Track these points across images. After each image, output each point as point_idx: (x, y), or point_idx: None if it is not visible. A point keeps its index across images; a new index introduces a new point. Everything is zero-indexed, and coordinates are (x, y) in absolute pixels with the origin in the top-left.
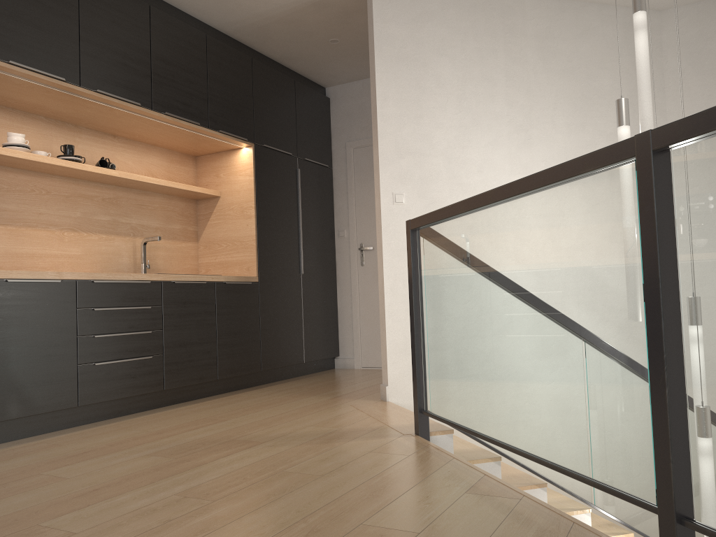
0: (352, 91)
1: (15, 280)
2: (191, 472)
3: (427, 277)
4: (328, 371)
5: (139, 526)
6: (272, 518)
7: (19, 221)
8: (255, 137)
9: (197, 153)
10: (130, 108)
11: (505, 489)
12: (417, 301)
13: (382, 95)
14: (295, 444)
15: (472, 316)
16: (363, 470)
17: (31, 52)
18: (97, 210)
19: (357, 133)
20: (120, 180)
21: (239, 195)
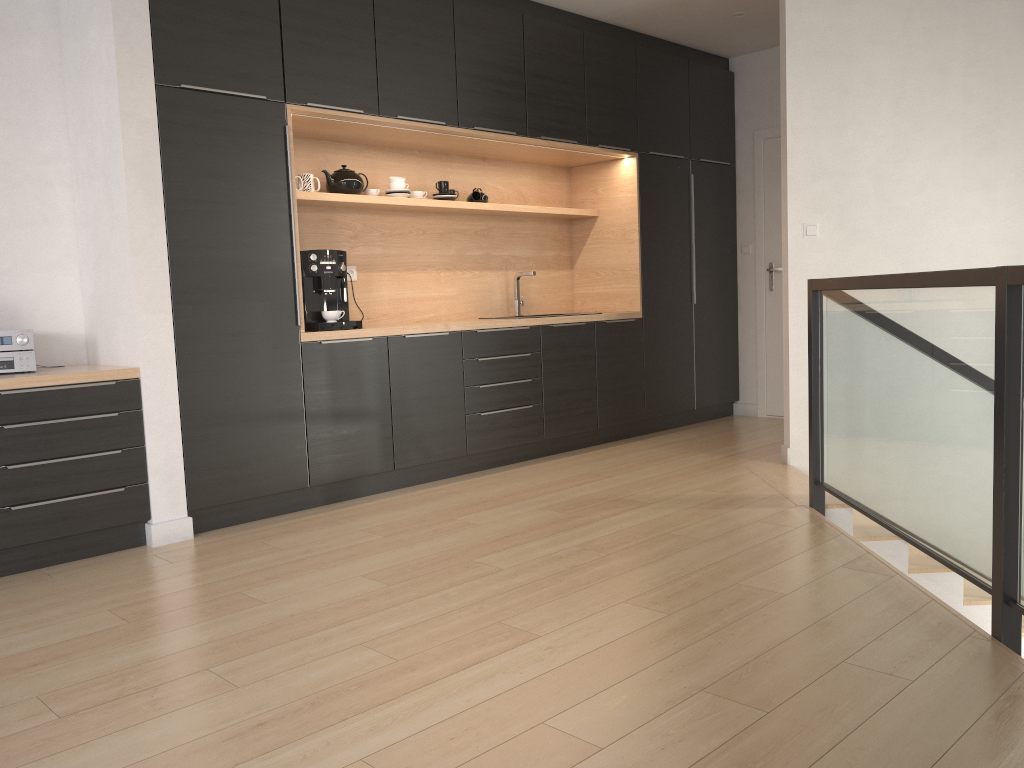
0: (764, 62)
1: (411, 336)
2: (585, 527)
3: (827, 345)
4: (724, 419)
5: (551, 568)
6: (660, 572)
7: (400, 265)
8: (639, 144)
9: (571, 165)
10: (505, 139)
11: (881, 567)
12: (817, 368)
13: (794, 104)
14: (681, 507)
15: (866, 396)
16: (747, 538)
17: (415, 102)
18: (470, 245)
19: (769, 118)
20: (493, 212)
21: (620, 215)
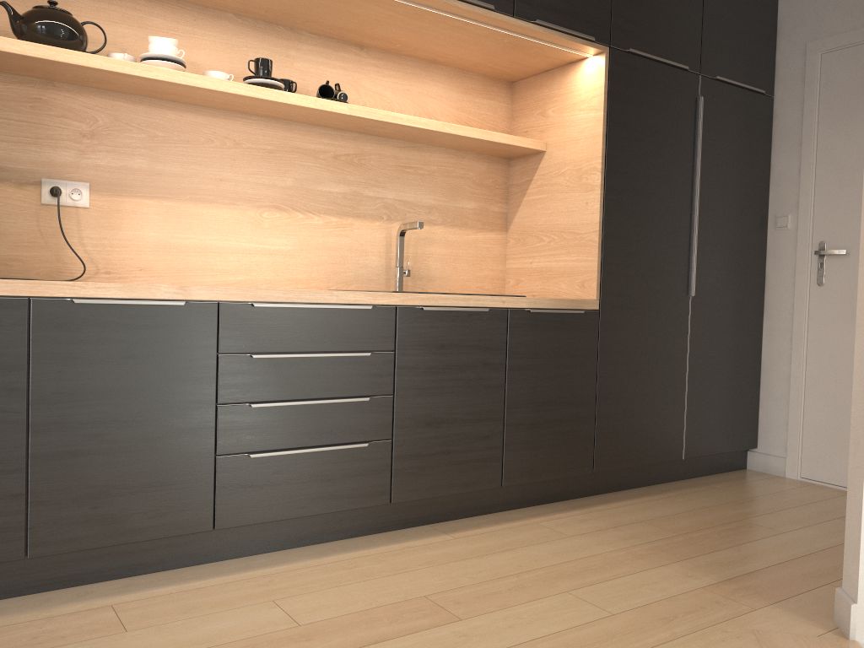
0: None
1: (89, 301)
2: None
3: None
4: (730, 476)
5: None
6: None
7: (184, 192)
8: (612, 34)
9: (512, 75)
10: None
11: None
12: None
13: None
14: None
15: None
16: None
17: None
18: (324, 176)
19: (833, 21)
20: (357, 122)
21: (576, 148)
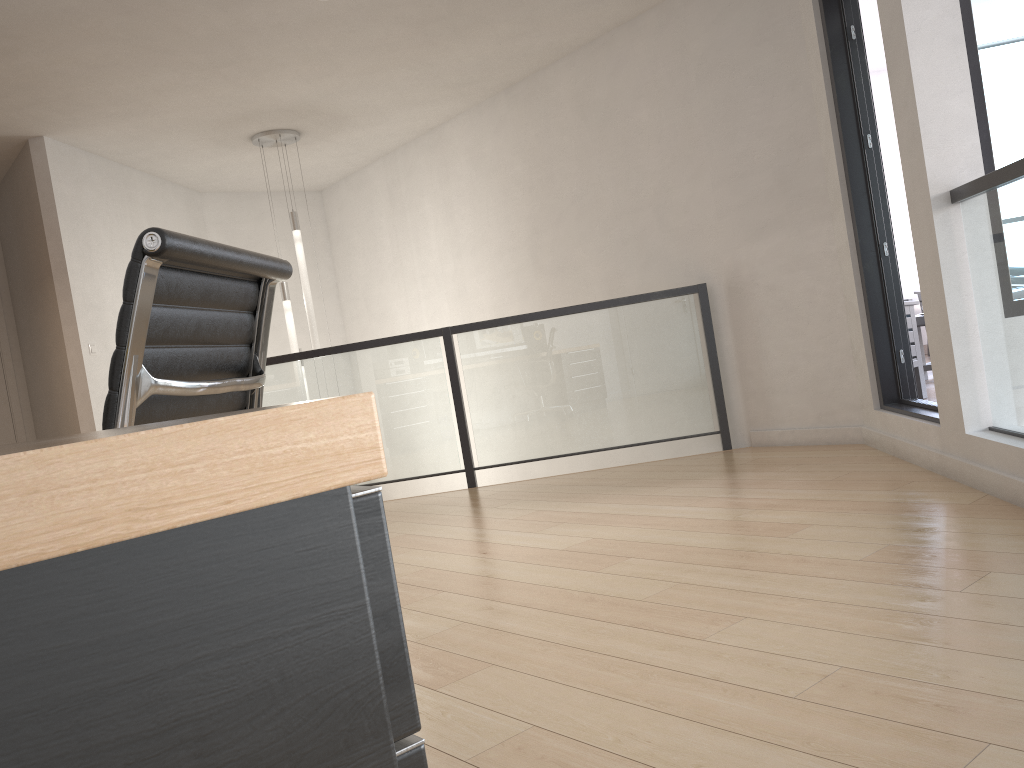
0: None
1: None
2: None
3: None
4: None
5: None
6: None
7: None
8: None
9: None
10: None
11: None
12: None
13: (68, 251)
14: None
15: None
16: None
17: None
18: None
19: None
20: None
21: None
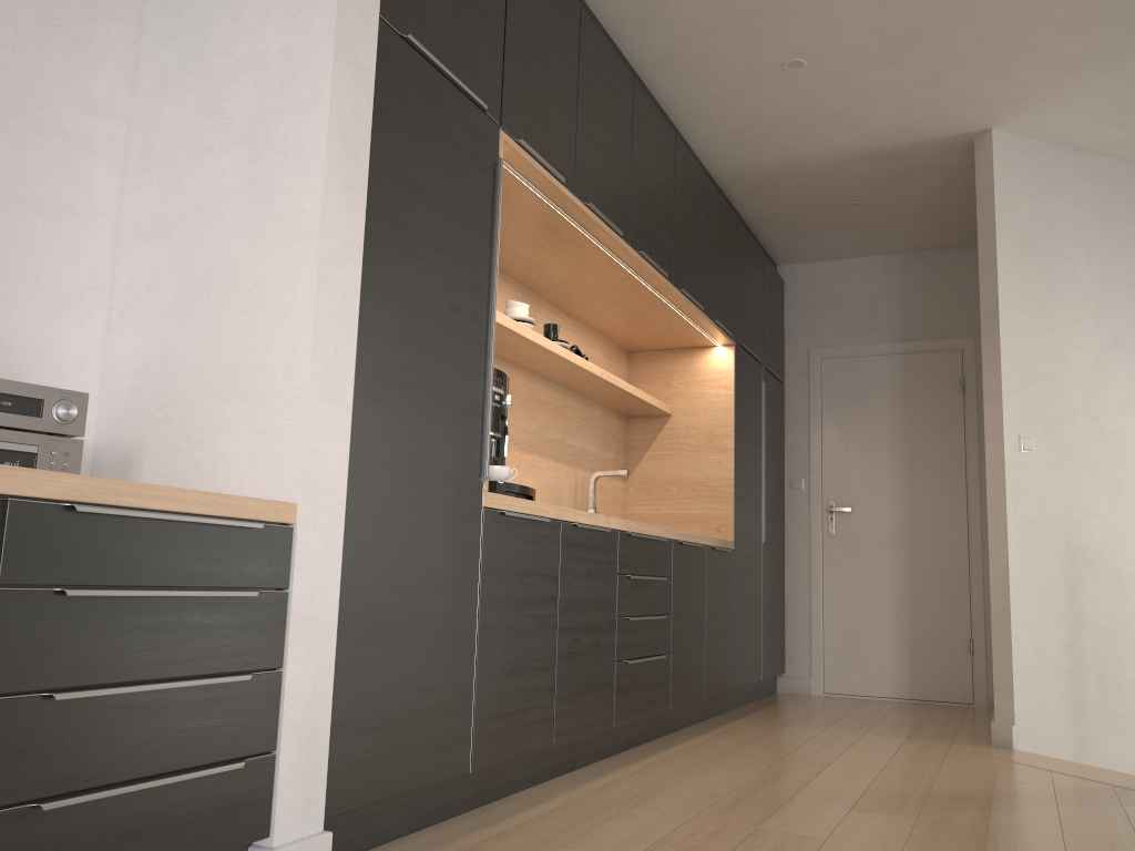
0: (823, 274)
1: (581, 525)
2: (1001, 839)
3: None
4: (779, 696)
5: None
6: None
7: None
8: (736, 332)
9: (639, 347)
10: (654, 280)
11: None
12: None
13: (1005, 293)
14: (1048, 806)
15: None
16: None
17: (601, 192)
18: (549, 424)
19: (829, 336)
20: (589, 381)
21: (706, 416)
